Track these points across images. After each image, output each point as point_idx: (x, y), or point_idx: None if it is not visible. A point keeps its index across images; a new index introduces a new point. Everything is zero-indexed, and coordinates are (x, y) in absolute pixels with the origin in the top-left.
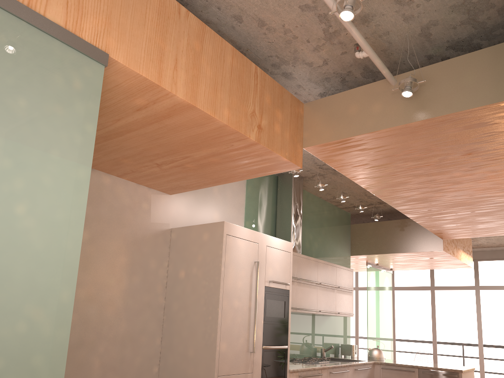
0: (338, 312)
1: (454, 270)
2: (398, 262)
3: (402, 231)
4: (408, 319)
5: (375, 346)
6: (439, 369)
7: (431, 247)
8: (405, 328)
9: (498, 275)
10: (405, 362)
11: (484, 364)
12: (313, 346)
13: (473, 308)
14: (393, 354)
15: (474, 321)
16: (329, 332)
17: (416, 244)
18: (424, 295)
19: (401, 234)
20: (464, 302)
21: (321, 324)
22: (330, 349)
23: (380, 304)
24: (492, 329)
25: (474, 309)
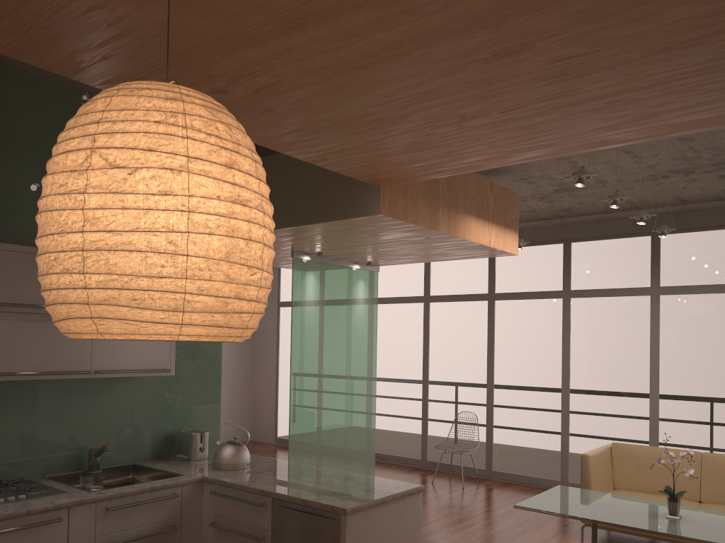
0: (103, 369)
1: (529, 263)
2: (353, 248)
3: (310, 174)
4: (449, 355)
5: (317, 420)
6: (307, 503)
7: (360, 207)
8: (444, 370)
9: (605, 268)
10: (276, 476)
11: (569, 436)
12: (66, 446)
13: (557, 333)
14: (424, 416)
15: (558, 356)
16: (135, 410)
17: (333, 204)
18: (476, 310)
19: (309, 180)
20: (543, 322)
21: (101, 393)
22: (103, 452)
23: (336, 336)
24: (587, 371)
25: (558, 335)
